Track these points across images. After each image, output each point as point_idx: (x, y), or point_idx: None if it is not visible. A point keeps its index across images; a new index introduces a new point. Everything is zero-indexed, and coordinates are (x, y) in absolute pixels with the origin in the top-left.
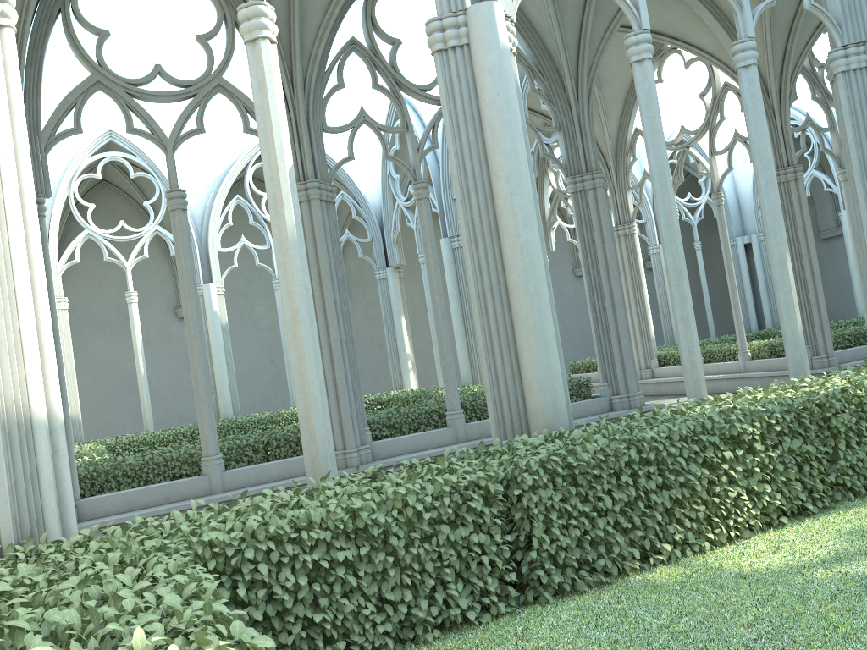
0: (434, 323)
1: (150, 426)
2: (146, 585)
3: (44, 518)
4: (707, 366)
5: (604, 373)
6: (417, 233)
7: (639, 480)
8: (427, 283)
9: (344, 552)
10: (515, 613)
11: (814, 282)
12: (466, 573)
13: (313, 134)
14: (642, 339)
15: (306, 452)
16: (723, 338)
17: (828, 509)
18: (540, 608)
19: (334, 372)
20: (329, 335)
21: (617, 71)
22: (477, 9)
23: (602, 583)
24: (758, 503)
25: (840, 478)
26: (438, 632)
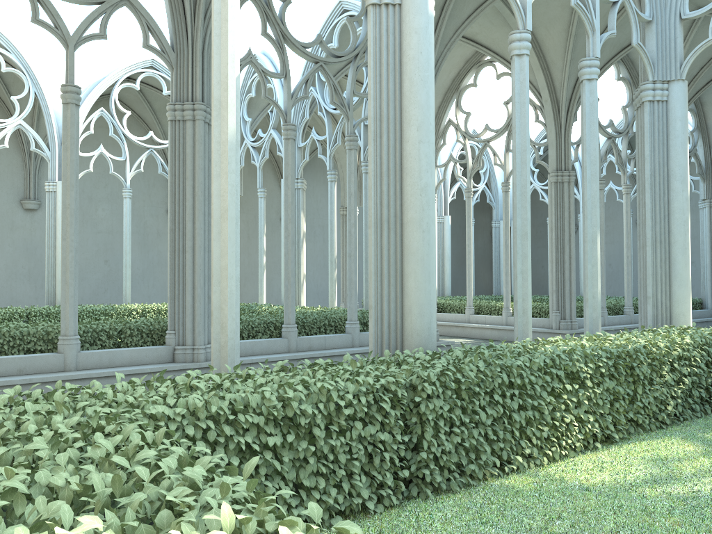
0: (284, 247)
1: None
2: (153, 454)
3: None
4: (476, 317)
5: None
6: (260, 170)
7: (506, 400)
8: (261, 214)
9: (273, 437)
10: (401, 505)
11: (570, 263)
12: (367, 467)
13: (206, 62)
14: None
15: (215, 341)
16: (481, 297)
17: (624, 439)
18: (423, 503)
19: (194, 276)
20: (195, 243)
21: (443, 70)
22: None
23: (467, 485)
24: (582, 429)
25: (634, 416)
26: (340, 518)
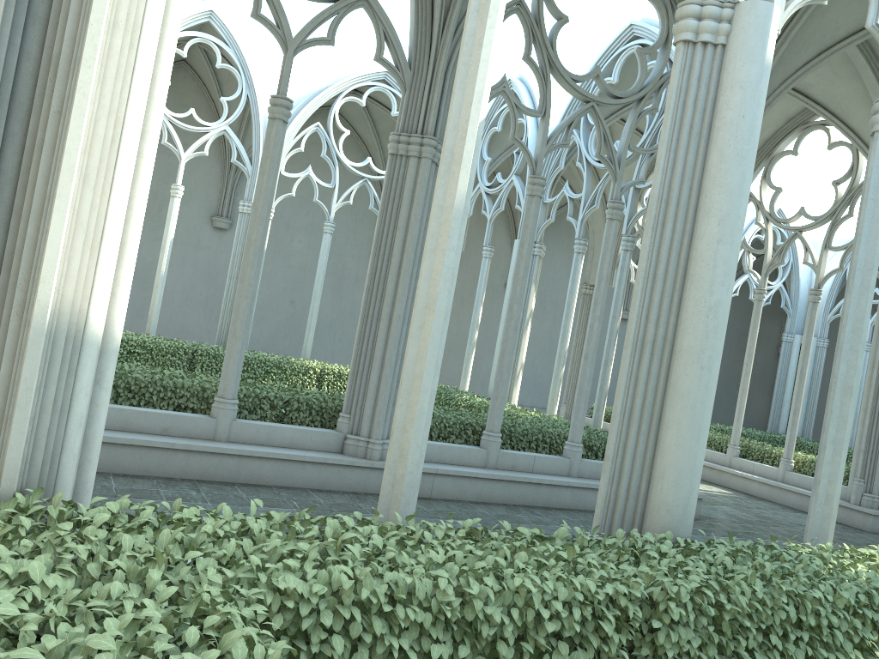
0: (503, 333)
1: (152, 329)
2: None
3: (60, 463)
4: (741, 461)
5: None
6: (490, 224)
7: (788, 645)
8: (482, 278)
9: (439, 647)
10: None
11: None
12: None
13: (447, 87)
14: None
15: (389, 471)
16: (750, 432)
17: None
18: None
19: (385, 352)
20: (393, 310)
21: None
22: (752, 7)
23: None
24: None
25: None
26: None
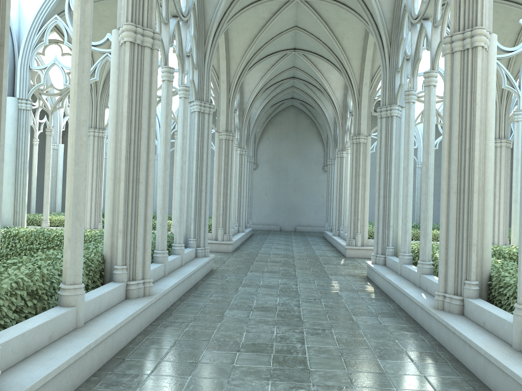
0: (162, 180)
1: None
2: None
3: None
4: None
5: (195, 232)
6: None
7: None
8: None
9: None
10: None
11: (230, 195)
12: None
13: None
14: (95, 208)
15: None
16: None
17: None
18: None
19: (145, 208)
20: (148, 174)
21: None
22: (495, 37)
23: None
24: None
25: None
26: None
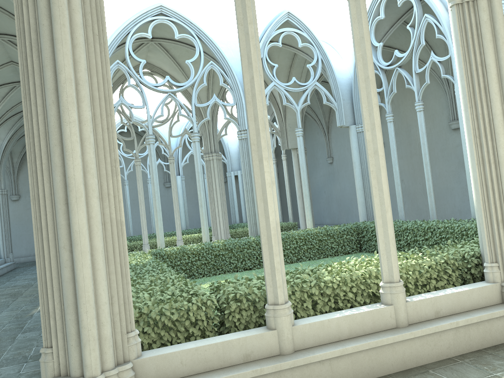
0: None
1: None
2: None
3: None
4: None
5: None
6: None
7: None
8: None
9: None
10: None
11: None
12: None
13: None
14: None
15: None
16: None
17: None
18: None
19: None
20: None
21: None
22: None
23: None
24: None
25: None
26: None
